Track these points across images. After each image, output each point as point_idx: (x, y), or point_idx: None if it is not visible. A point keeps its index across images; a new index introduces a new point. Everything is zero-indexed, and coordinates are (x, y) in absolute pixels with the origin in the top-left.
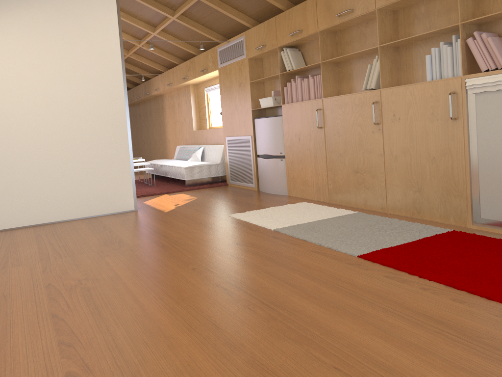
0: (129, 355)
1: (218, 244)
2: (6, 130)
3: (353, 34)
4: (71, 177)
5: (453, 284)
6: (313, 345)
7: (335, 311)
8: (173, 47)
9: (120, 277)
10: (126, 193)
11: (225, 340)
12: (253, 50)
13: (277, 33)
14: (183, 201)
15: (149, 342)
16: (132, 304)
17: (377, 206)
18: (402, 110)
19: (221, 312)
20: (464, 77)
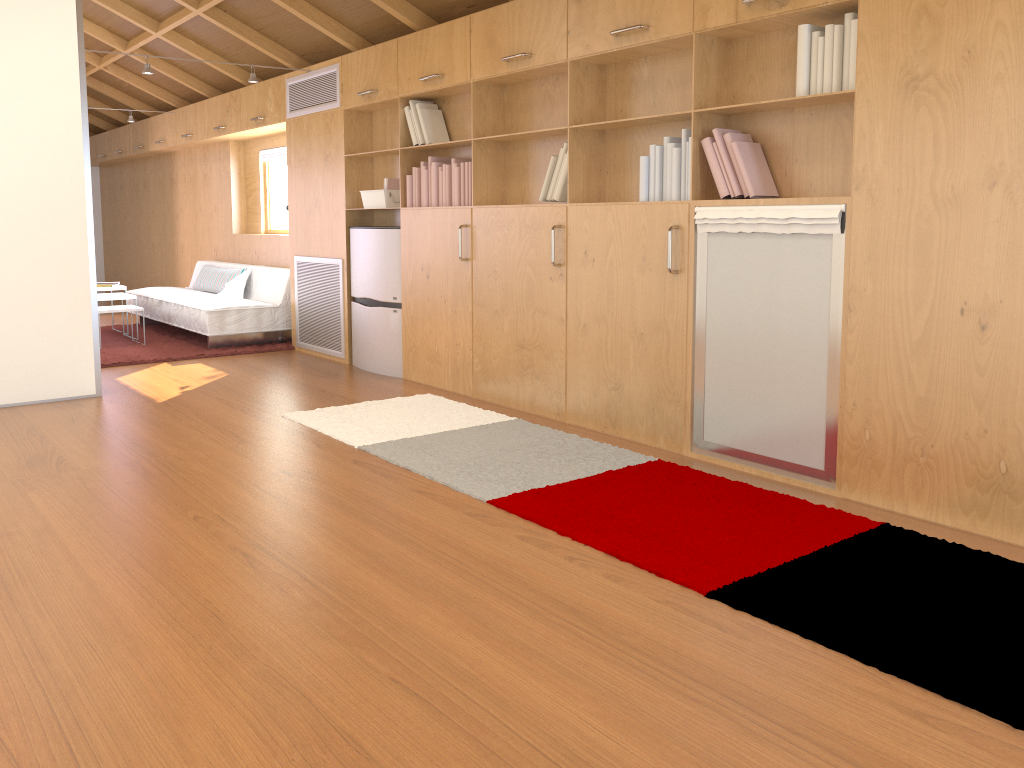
0: (59, 664)
1: (251, 471)
2: None
3: (532, 95)
4: None
5: (616, 552)
6: (368, 647)
7: (419, 594)
8: (197, 64)
9: (54, 531)
10: (79, 361)
11: (228, 640)
12: (353, 96)
13: (400, 72)
14: (198, 379)
15: (98, 644)
16: (73, 580)
17: (551, 409)
18: (598, 245)
19: (231, 595)
20: (693, 204)
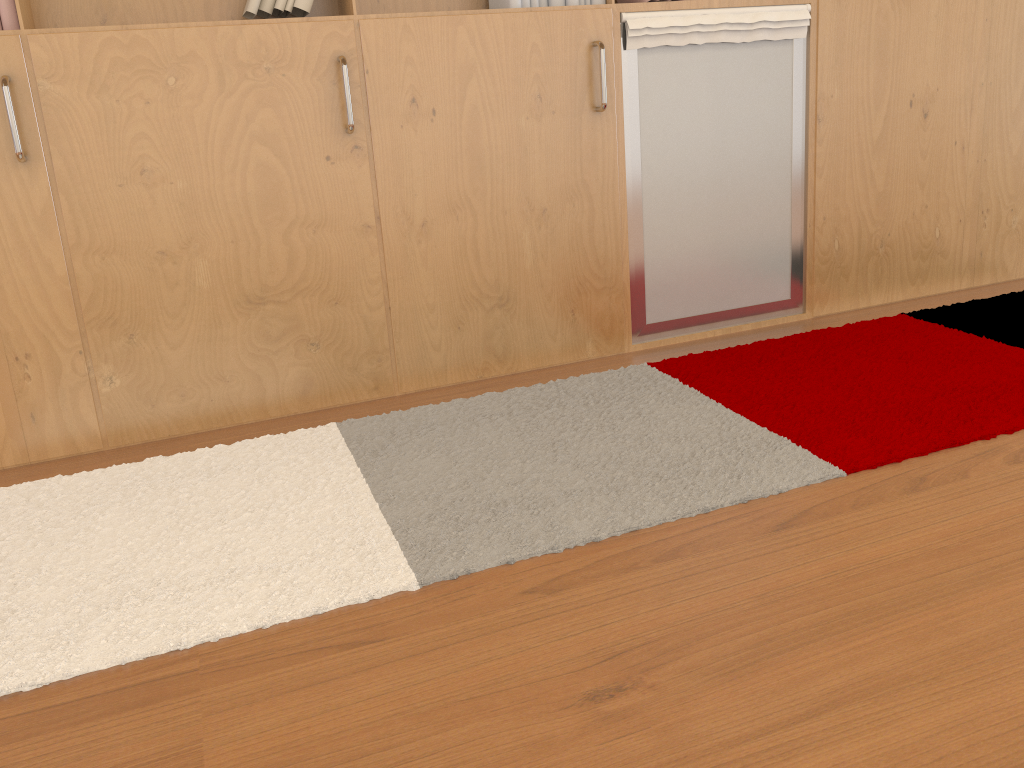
0: None
1: (572, 764)
2: None
3: None
4: None
5: None
6: None
7: None
8: None
9: None
10: None
11: None
12: None
13: None
14: None
15: None
16: None
17: (358, 387)
18: (443, 86)
19: None
20: (618, 9)
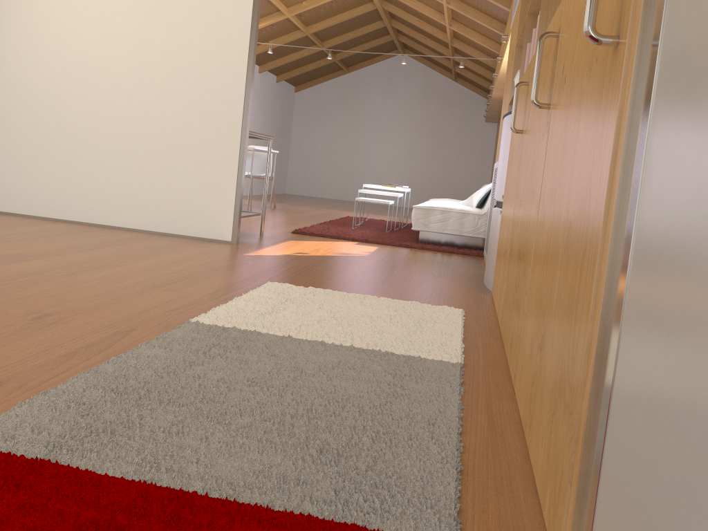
0: None
1: (36, 305)
2: (82, 80)
3: None
4: (150, 166)
5: None
6: None
7: None
8: (488, 4)
9: None
10: (223, 210)
11: None
12: None
13: None
14: (331, 252)
15: None
16: None
17: (514, 366)
18: (572, 45)
19: None
20: None
